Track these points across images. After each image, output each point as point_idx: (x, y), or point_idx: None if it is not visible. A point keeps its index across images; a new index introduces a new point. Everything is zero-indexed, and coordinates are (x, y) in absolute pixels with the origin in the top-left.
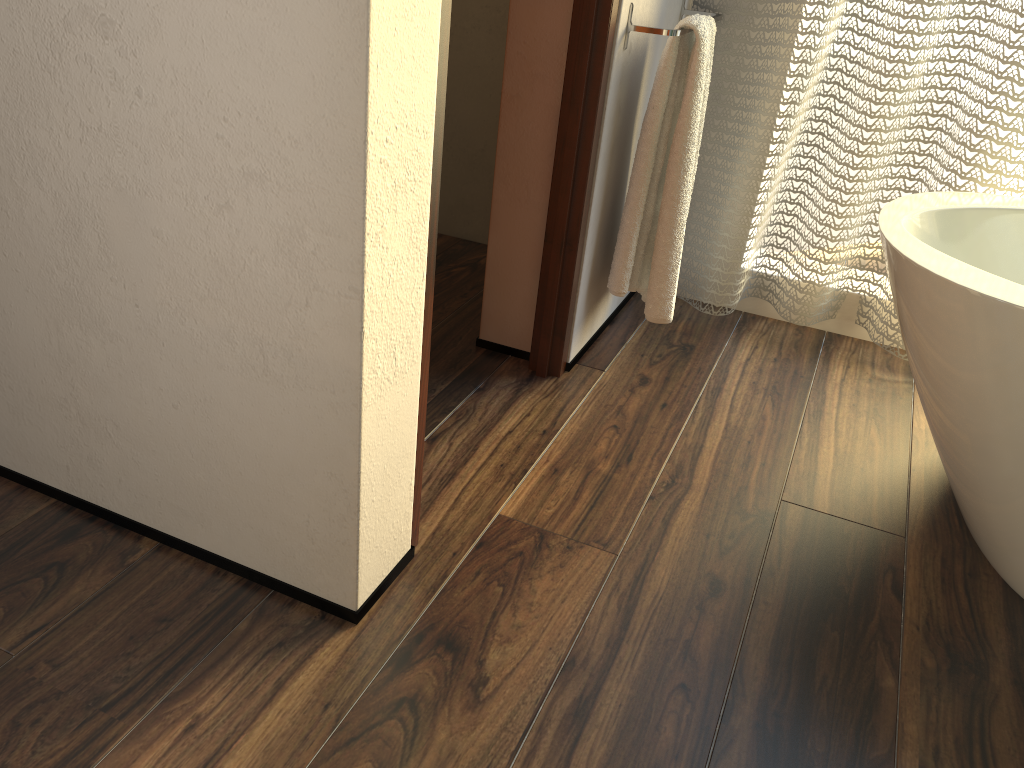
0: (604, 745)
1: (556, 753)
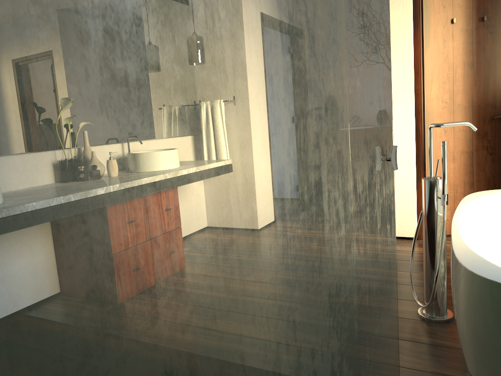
0: None
1: None
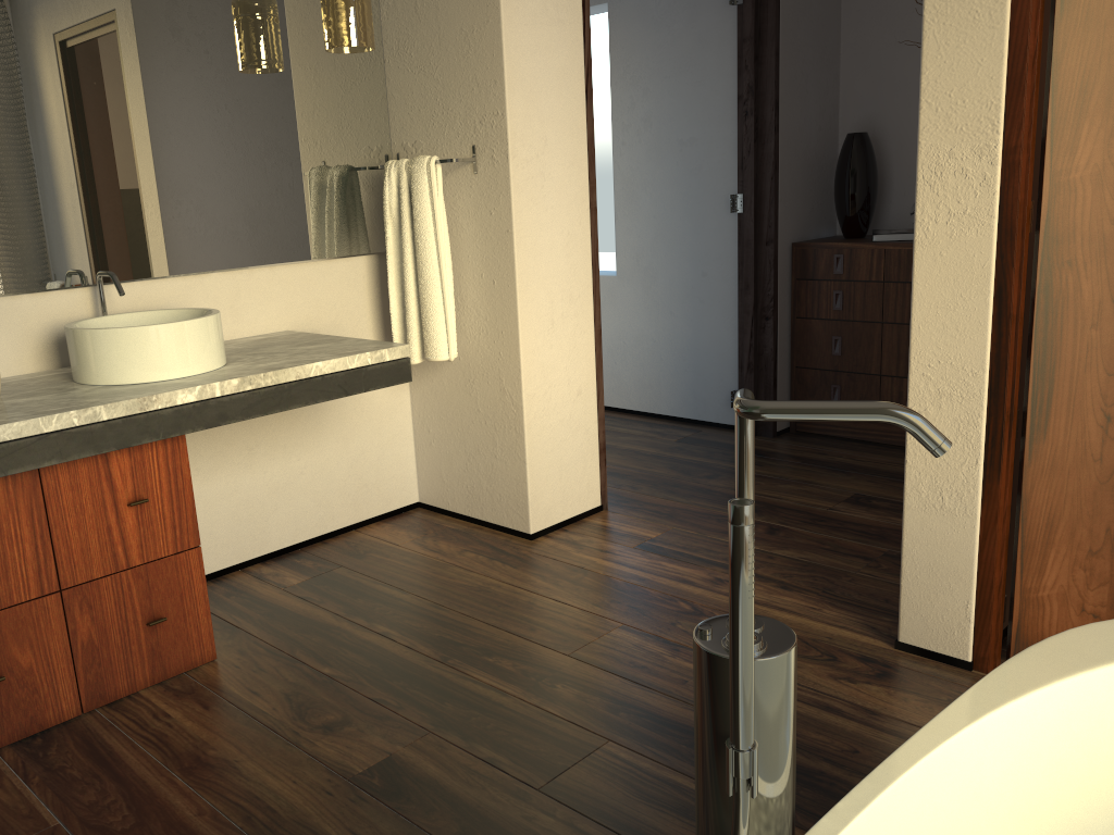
0: (803, 711)
1: (797, 695)
